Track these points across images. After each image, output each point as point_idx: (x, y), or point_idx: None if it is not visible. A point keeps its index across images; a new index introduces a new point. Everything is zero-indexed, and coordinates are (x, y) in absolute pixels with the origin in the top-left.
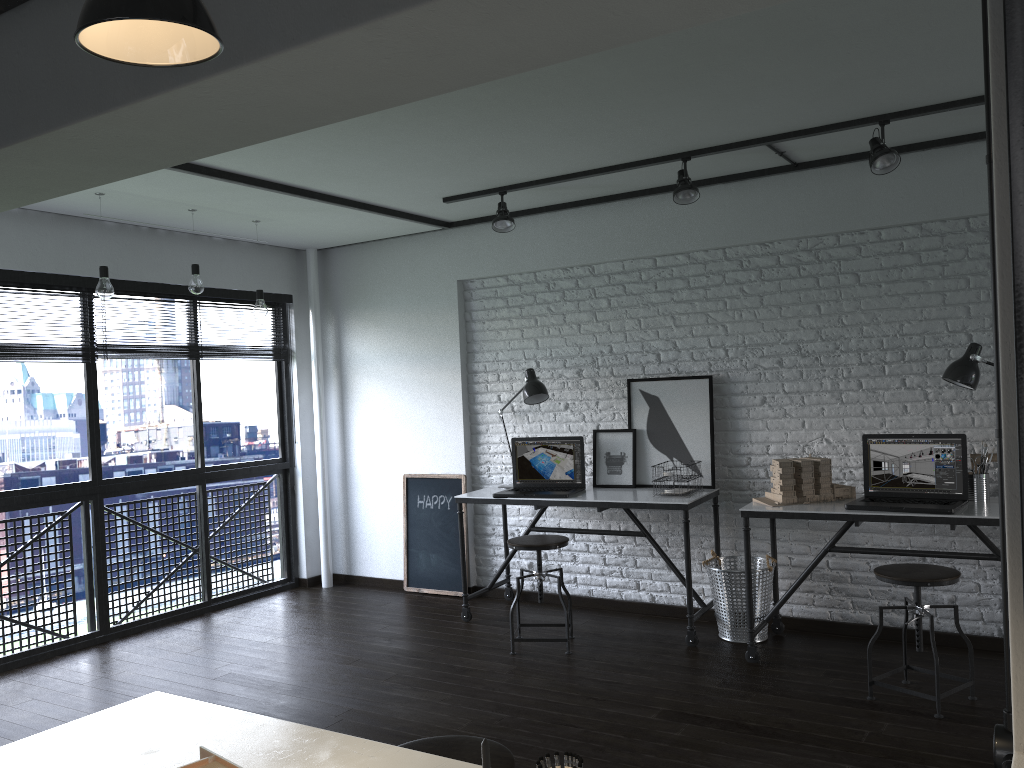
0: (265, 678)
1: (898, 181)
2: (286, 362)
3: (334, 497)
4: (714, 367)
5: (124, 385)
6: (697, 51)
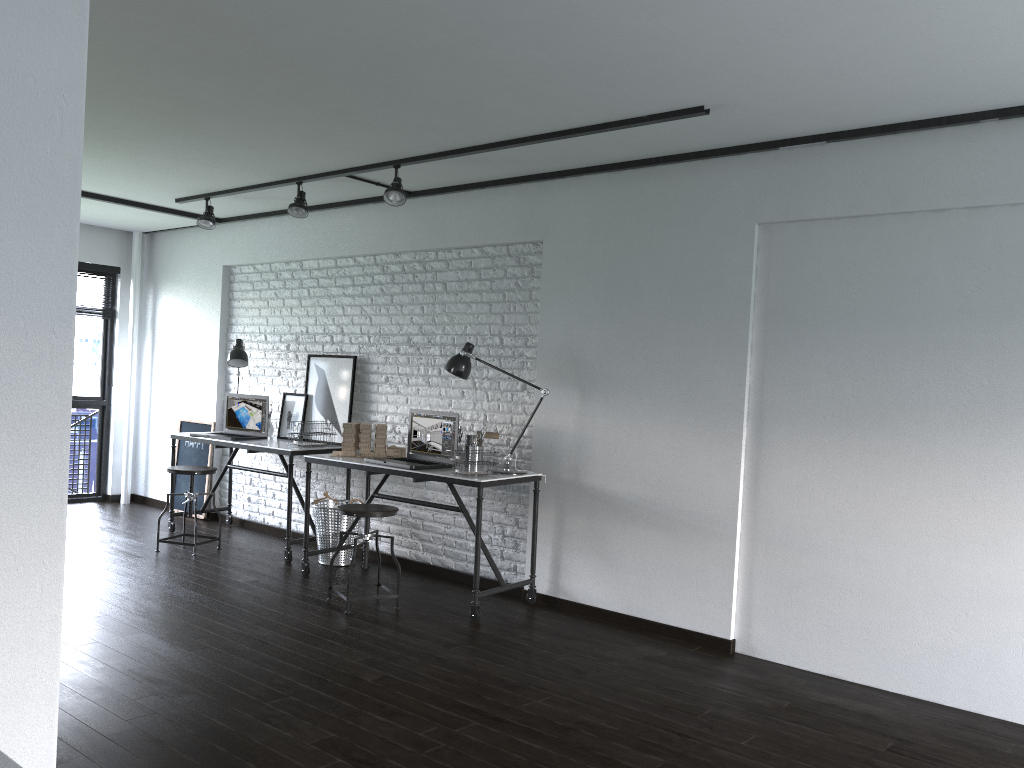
0: None
1: (466, 212)
2: (112, 321)
3: (142, 433)
4: (362, 350)
5: None
6: (155, 112)
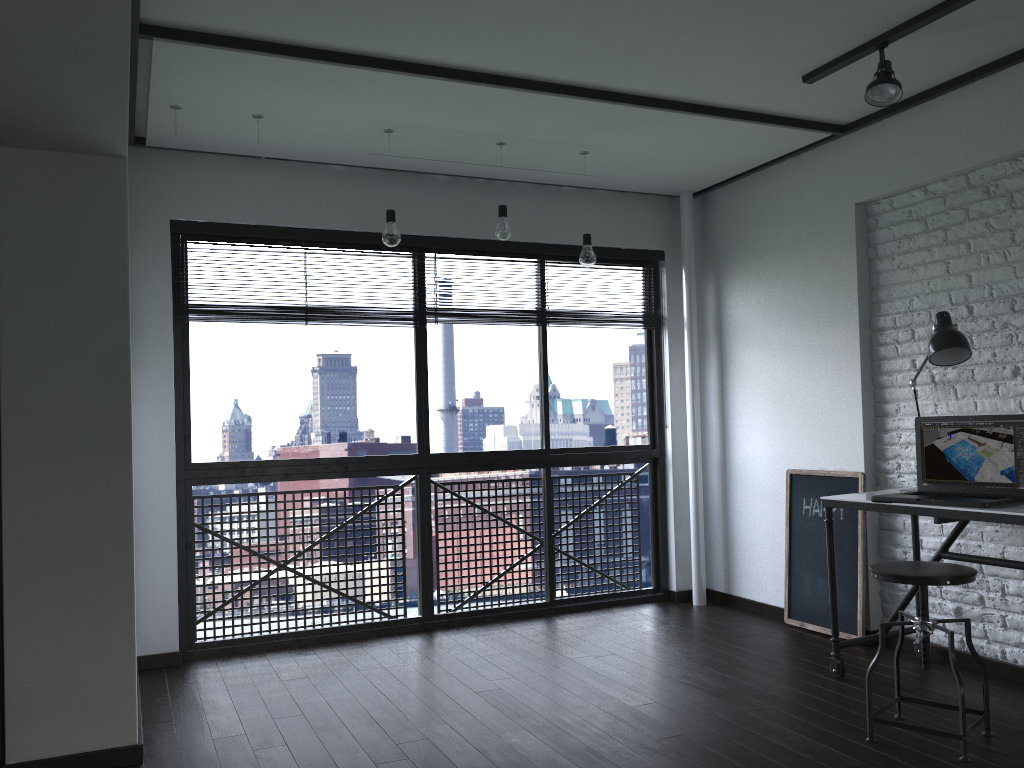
0: (527, 704)
1: None
2: (657, 331)
3: (712, 496)
4: None
5: (632, 392)
6: None
